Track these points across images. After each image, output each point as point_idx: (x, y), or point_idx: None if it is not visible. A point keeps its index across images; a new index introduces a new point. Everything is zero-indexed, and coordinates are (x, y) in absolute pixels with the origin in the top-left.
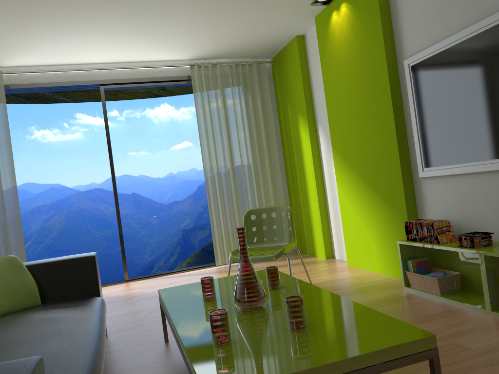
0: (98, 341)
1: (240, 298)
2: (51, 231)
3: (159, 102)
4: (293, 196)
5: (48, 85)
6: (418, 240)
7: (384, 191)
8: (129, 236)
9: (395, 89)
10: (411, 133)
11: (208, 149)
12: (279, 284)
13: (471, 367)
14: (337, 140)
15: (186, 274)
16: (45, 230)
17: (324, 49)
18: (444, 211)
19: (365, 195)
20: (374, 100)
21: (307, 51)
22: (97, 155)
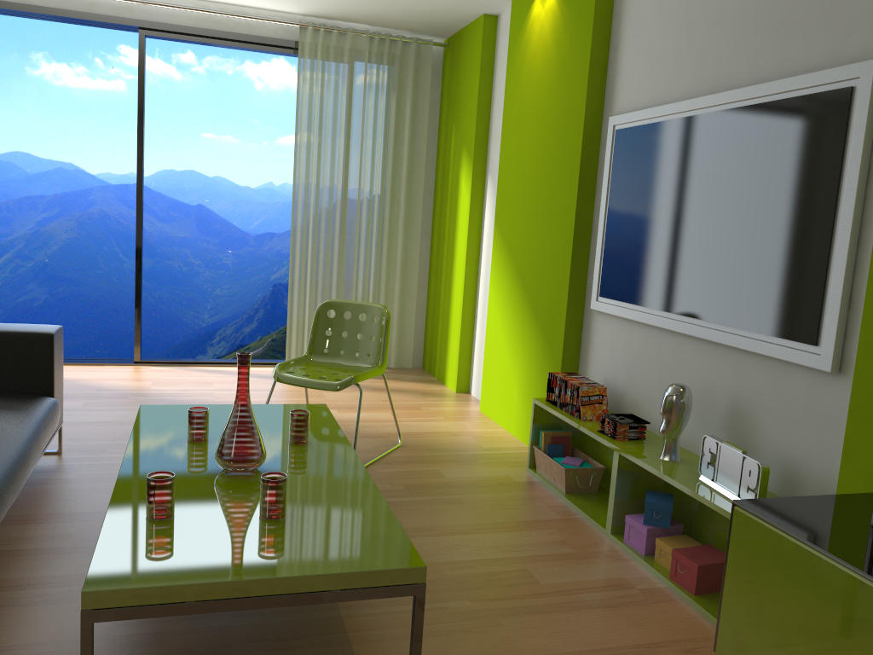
0: (5, 475)
1: (222, 455)
2: (49, 243)
3: (270, 54)
4: (433, 280)
5: (49, 12)
6: (558, 406)
7: (543, 315)
8: (181, 277)
9: (590, 159)
10: (597, 236)
11: (306, 175)
12: (306, 438)
13: (518, 609)
14: (504, 211)
15: (233, 372)
16: (39, 239)
17: (514, 54)
18: (609, 370)
19: (520, 312)
20: (559, 167)
21: (497, 45)
22: (147, 127)
